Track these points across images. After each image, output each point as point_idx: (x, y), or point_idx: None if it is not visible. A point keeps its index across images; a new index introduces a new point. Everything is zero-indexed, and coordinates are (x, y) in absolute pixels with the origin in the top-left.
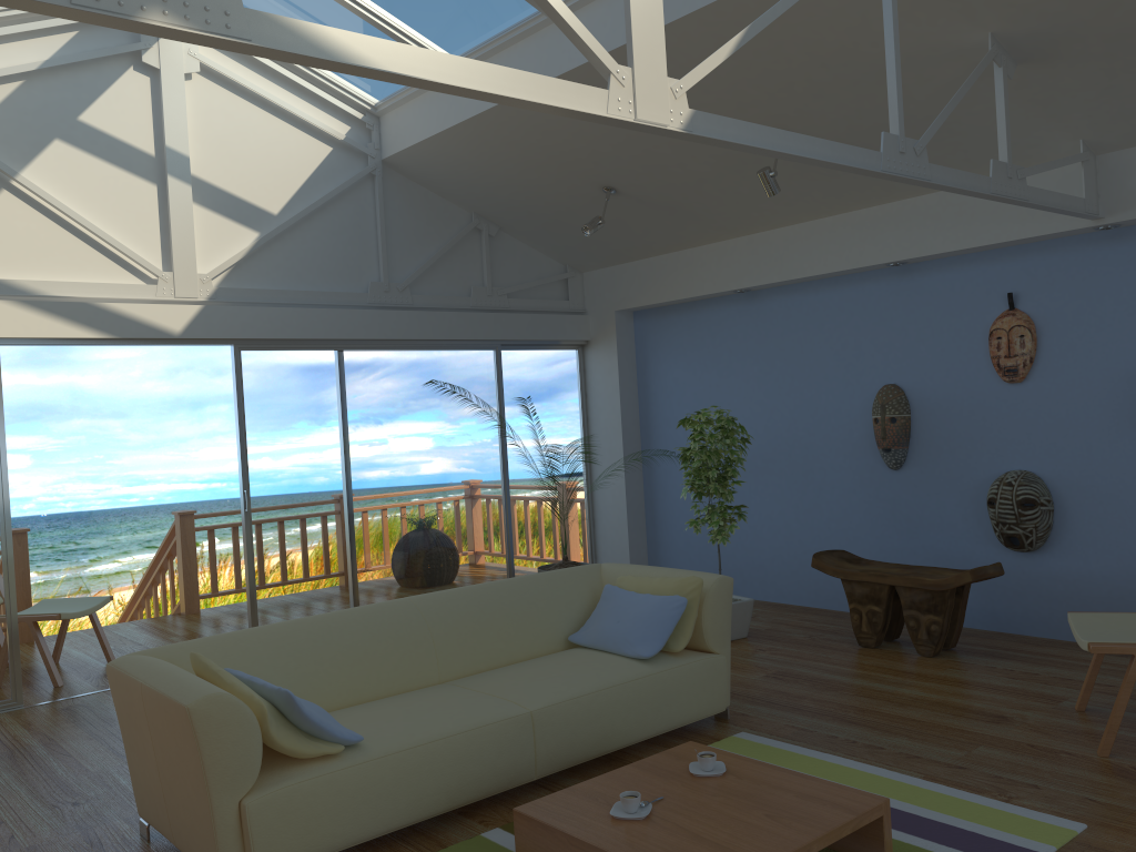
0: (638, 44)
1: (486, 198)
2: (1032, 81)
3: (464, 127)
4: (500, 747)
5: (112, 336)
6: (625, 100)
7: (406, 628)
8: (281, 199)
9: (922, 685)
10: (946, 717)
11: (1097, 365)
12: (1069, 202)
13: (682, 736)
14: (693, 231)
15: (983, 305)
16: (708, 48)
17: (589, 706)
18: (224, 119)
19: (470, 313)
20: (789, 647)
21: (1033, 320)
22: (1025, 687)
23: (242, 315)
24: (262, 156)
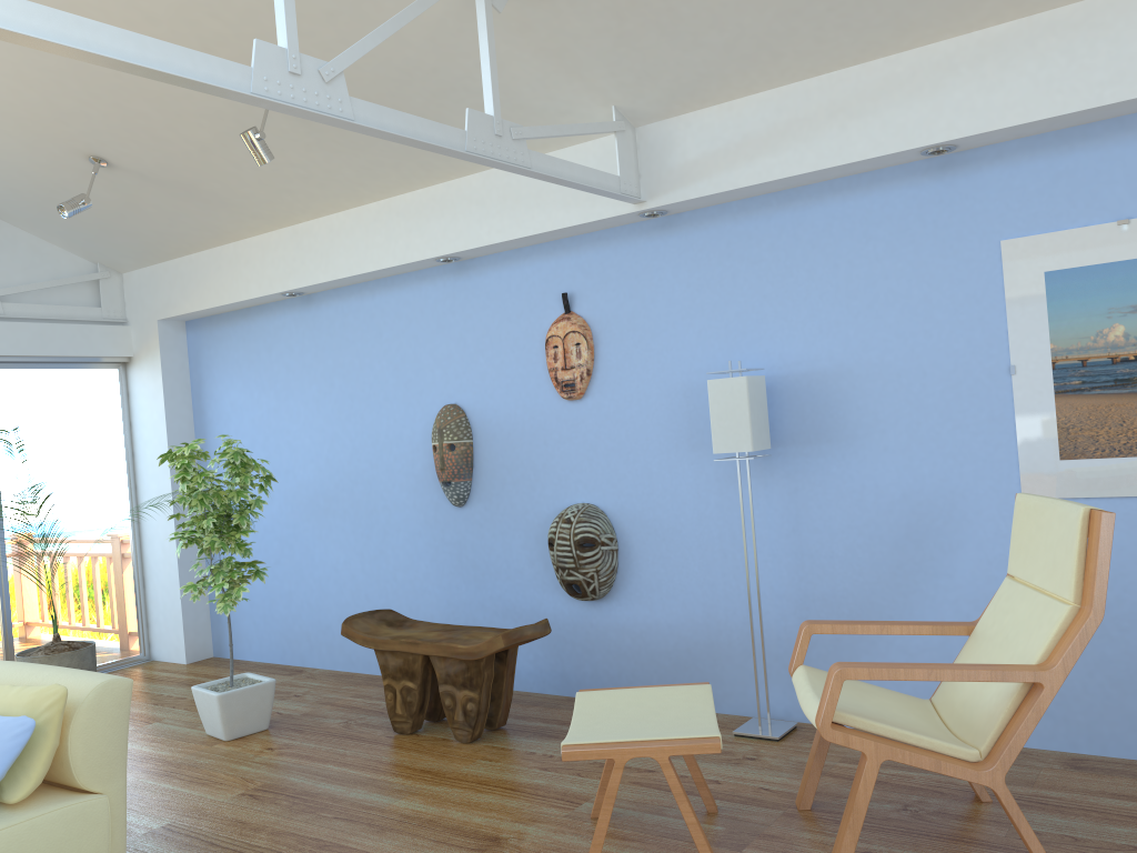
0: None
1: None
2: (535, 22)
3: None
4: None
5: None
6: None
7: None
8: None
9: (430, 791)
10: (425, 846)
11: (654, 377)
12: (597, 178)
13: None
14: (227, 219)
15: (540, 308)
16: None
17: None
18: None
19: None
20: (309, 741)
21: (590, 325)
22: (552, 782)
23: None
24: None
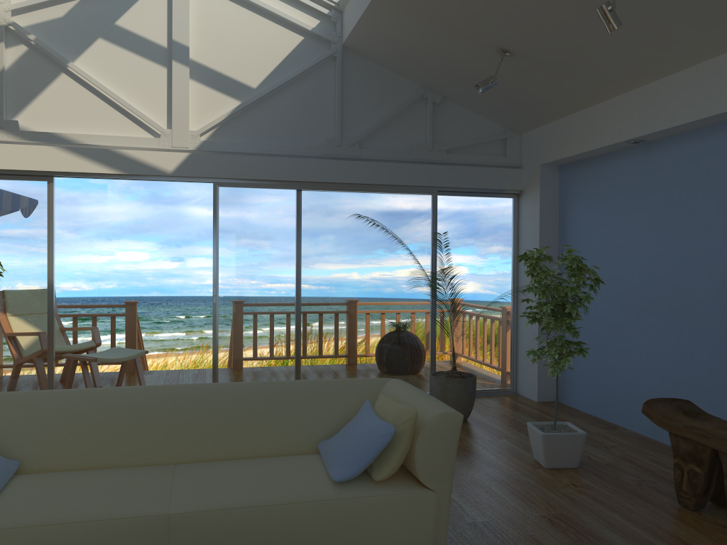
0: None
1: (422, 70)
2: None
3: (375, 5)
4: (124, 543)
5: (123, 173)
6: None
7: (154, 411)
8: (259, 76)
9: None
10: None
11: None
12: None
13: None
14: (590, 87)
15: None
16: None
17: (242, 520)
18: (220, 19)
19: (410, 164)
20: (605, 488)
21: None
22: None
23: (219, 161)
24: (247, 45)
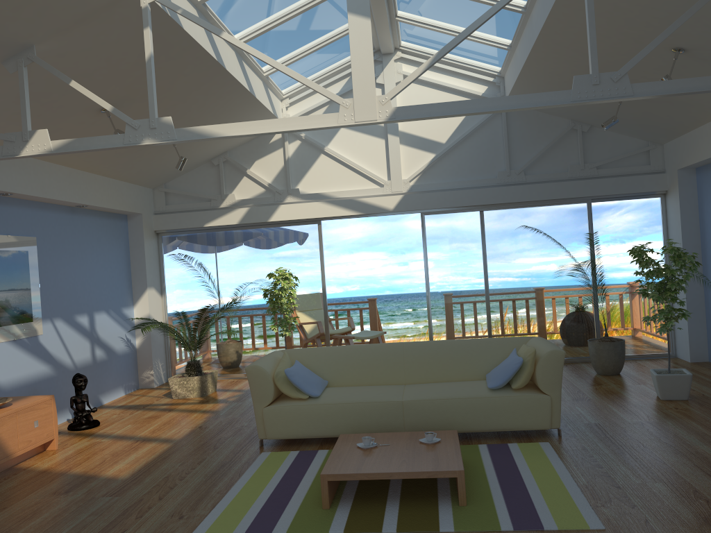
0: (356, 86)
1: (568, 111)
2: None
3: (520, 79)
4: (382, 413)
5: (362, 213)
6: (348, 114)
7: (392, 356)
8: (447, 134)
9: None
10: (687, 465)
11: None
12: None
13: (520, 437)
14: (697, 112)
15: None
16: (582, 16)
17: (439, 405)
18: (417, 99)
19: (565, 182)
20: (699, 410)
21: None
22: None
23: (423, 198)
24: None
